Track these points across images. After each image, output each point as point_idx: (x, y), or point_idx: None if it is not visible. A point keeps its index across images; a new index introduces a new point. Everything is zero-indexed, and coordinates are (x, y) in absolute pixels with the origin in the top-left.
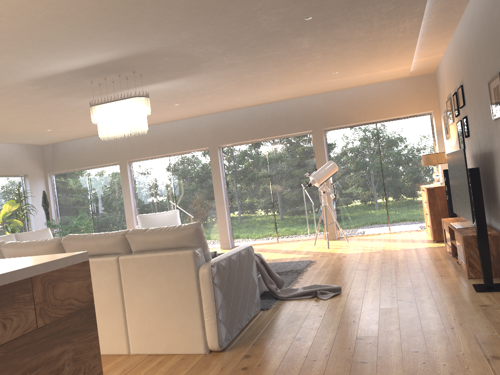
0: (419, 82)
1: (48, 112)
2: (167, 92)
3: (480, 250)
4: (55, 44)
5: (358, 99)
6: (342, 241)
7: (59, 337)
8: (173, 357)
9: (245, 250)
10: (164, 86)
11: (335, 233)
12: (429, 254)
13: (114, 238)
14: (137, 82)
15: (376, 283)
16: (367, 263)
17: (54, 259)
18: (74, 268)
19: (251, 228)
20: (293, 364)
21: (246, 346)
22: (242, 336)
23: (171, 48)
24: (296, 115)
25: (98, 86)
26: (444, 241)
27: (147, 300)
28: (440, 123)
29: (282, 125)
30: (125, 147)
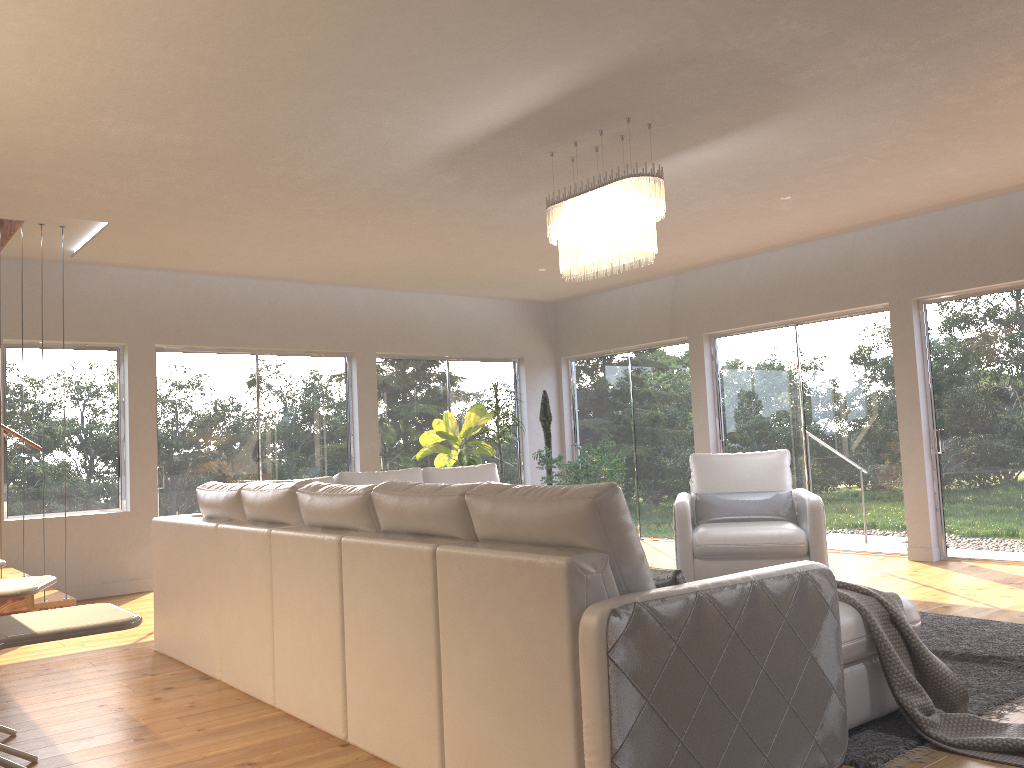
0: None
1: (514, 230)
2: (742, 167)
3: None
4: (423, 70)
5: None
6: None
7: None
8: None
9: (789, 581)
10: (726, 150)
11: None
12: None
13: (445, 500)
14: (653, 146)
15: None
16: None
17: None
18: None
19: (996, 517)
20: None
21: None
22: None
23: (680, 42)
24: None
25: (574, 163)
26: None
27: (475, 667)
28: None
29: None
30: (701, 305)
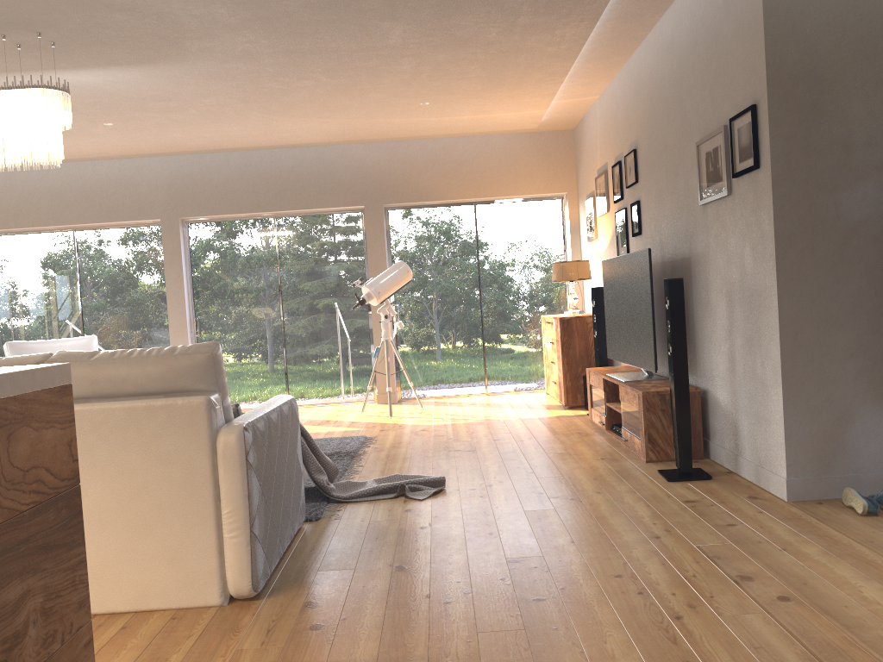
0: (548, 143)
1: None
2: (97, 93)
3: (676, 413)
4: None
5: (448, 160)
6: (409, 406)
7: (19, 557)
8: (152, 617)
9: (287, 406)
10: (96, 78)
11: (395, 392)
12: (567, 426)
13: None
14: (39, 60)
15: (500, 472)
16: (469, 441)
17: (8, 372)
18: (46, 399)
19: (238, 380)
20: (411, 613)
21: (304, 587)
22: (286, 569)
23: None
24: (337, 175)
25: None
26: (581, 408)
27: (95, 501)
28: (576, 215)
29: (311, 190)
30: None
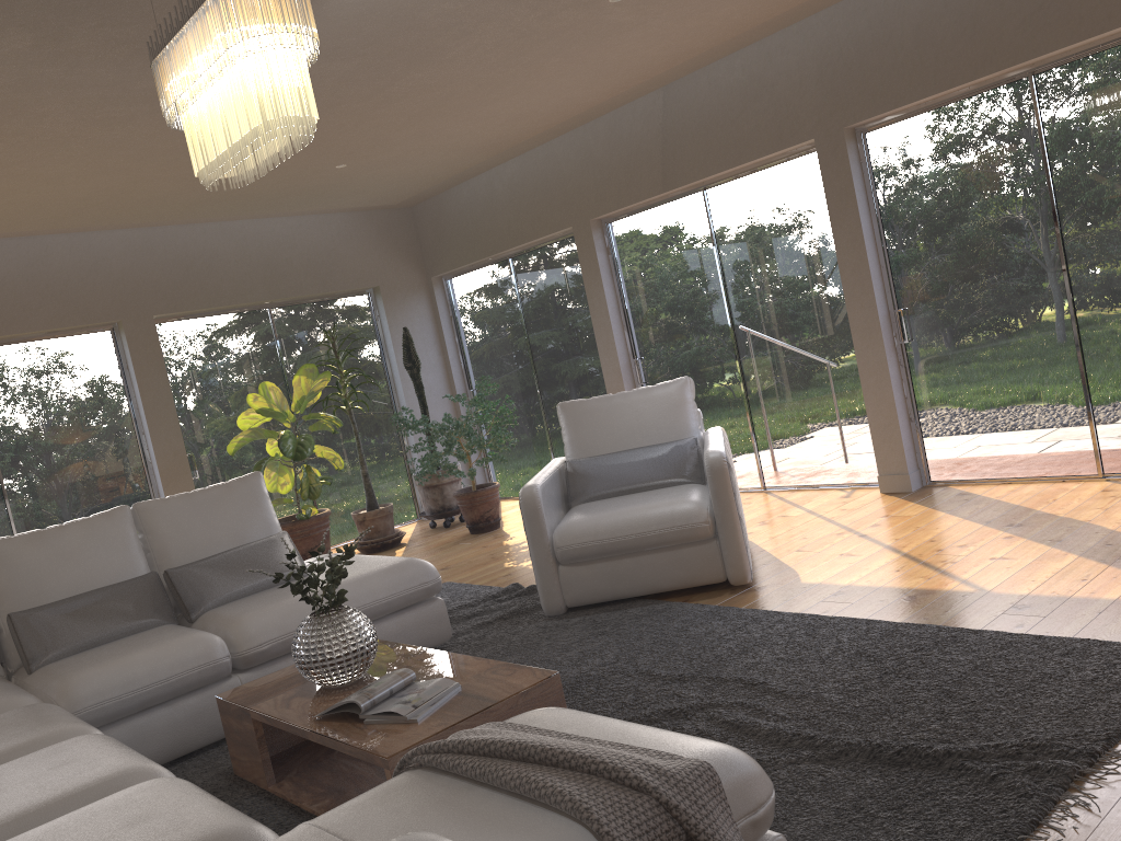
0: None
1: None
2: None
3: None
4: None
5: None
6: None
7: None
8: None
9: None
10: None
11: None
12: None
13: None
14: None
15: None
16: None
17: None
18: None
19: (989, 421)
20: None
21: None
22: None
23: None
24: None
25: None
26: None
27: None
28: None
29: None
30: (582, 181)
